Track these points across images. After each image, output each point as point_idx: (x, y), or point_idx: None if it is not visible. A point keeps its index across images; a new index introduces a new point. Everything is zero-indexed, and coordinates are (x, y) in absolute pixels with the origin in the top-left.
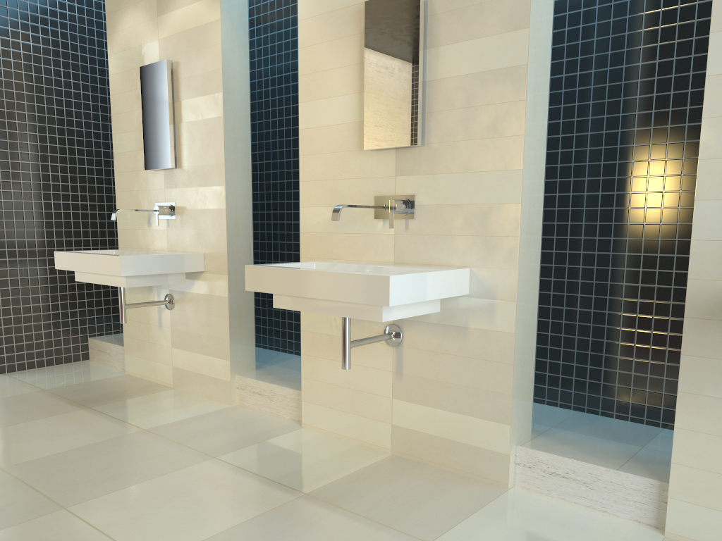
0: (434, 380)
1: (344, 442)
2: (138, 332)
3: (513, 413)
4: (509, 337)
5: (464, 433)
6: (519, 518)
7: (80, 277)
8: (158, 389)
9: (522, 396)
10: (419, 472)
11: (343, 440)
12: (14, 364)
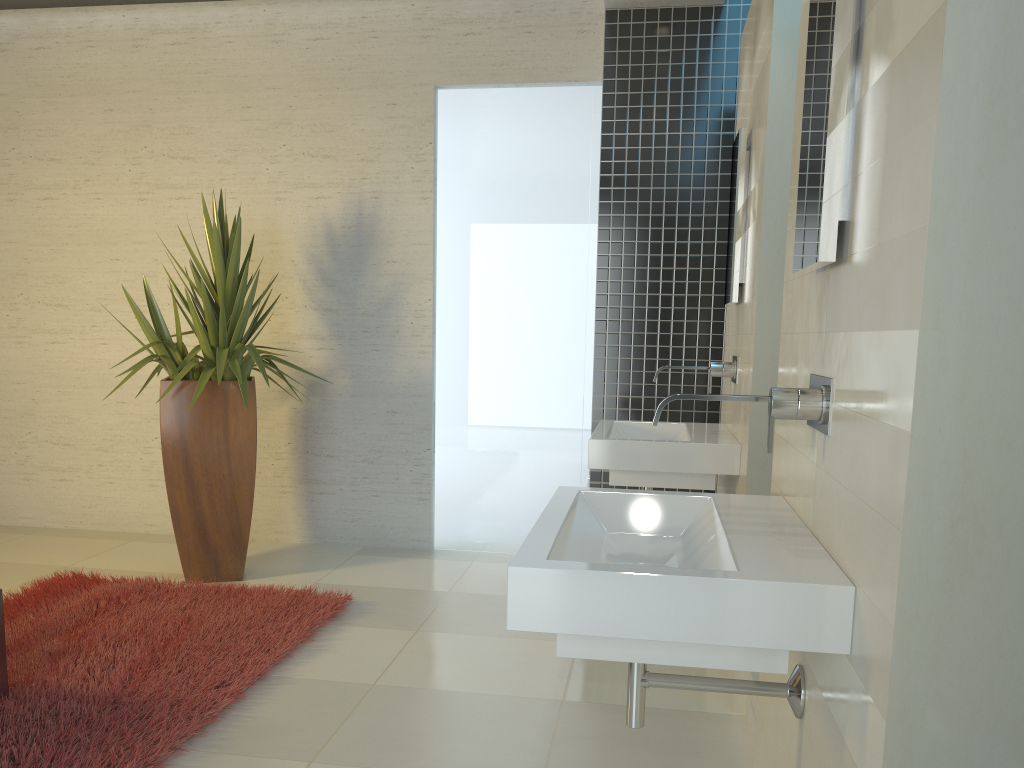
0: None
1: None
2: None
3: None
4: None
5: None
6: None
7: None
8: None
9: None
10: None
11: None
12: None
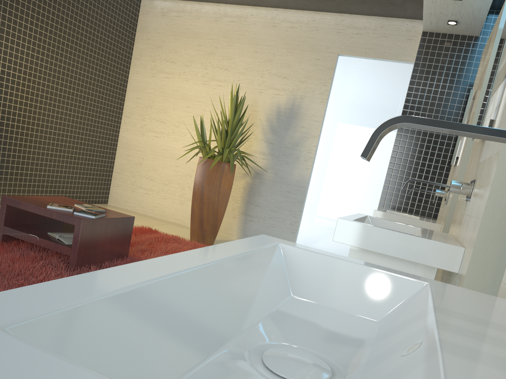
0: None
1: None
2: None
3: None
4: None
5: None
6: None
7: None
8: None
9: None
10: None
11: None
12: None
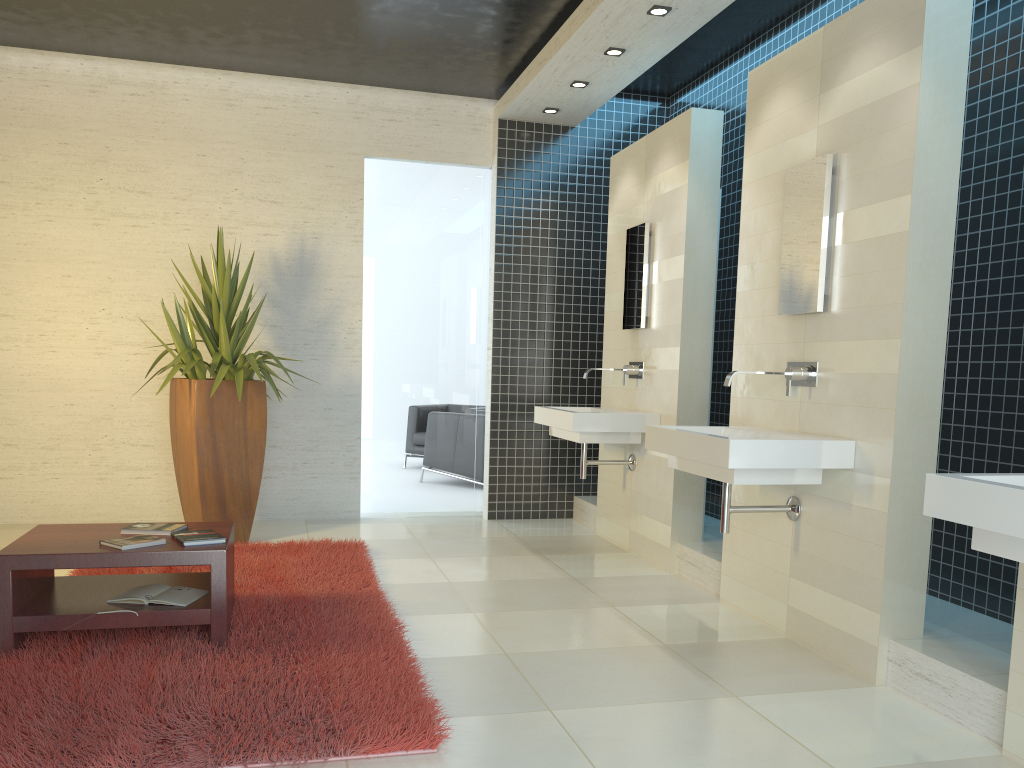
0: (822, 559)
1: (747, 620)
2: (607, 492)
3: (885, 602)
4: (883, 517)
5: (843, 620)
6: (853, 704)
7: (552, 431)
8: (612, 551)
9: (902, 586)
10: (795, 654)
11: (748, 618)
12: (503, 512)
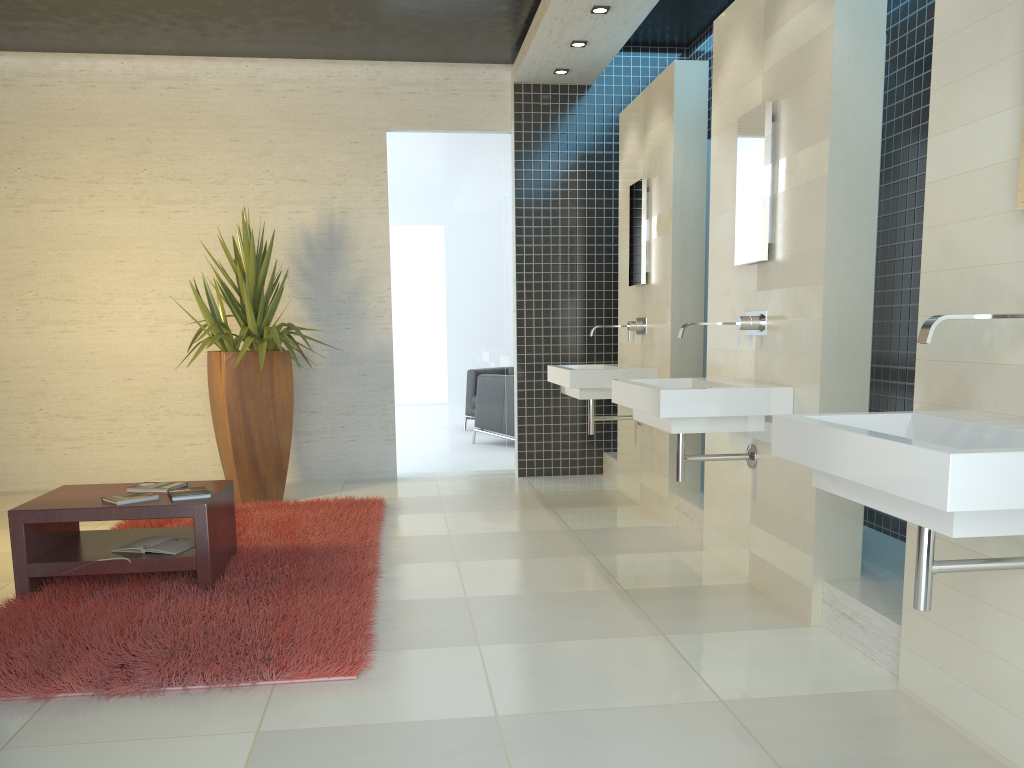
0: (772, 505)
1: (719, 567)
2: (624, 447)
3: (817, 544)
4: None
5: (788, 563)
6: (776, 643)
7: (562, 389)
8: (624, 504)
9: (836, 529)
10: (748, 598)
11: (721, 565)
12: (533, 469)
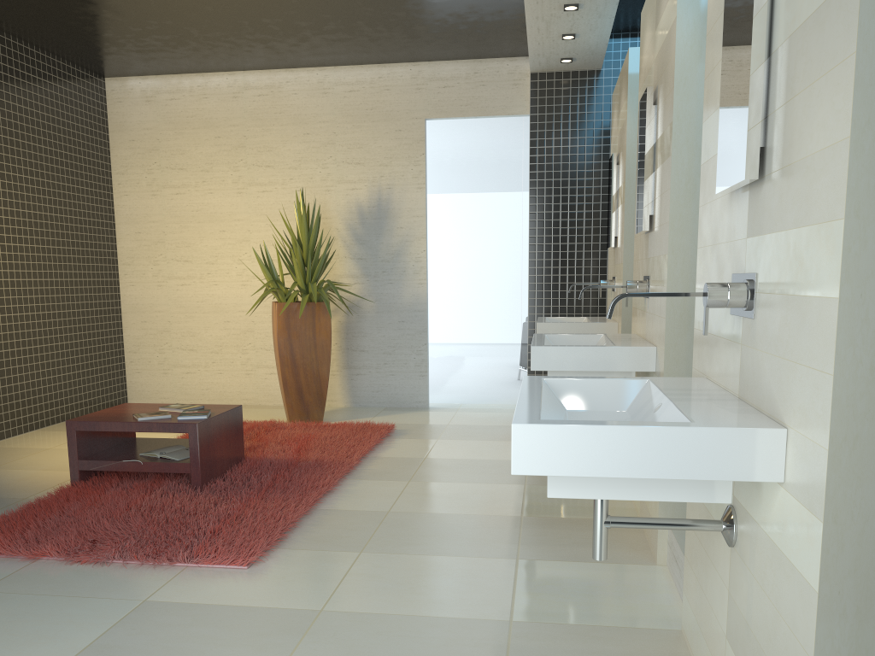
0: None
1: (627, 503)
2: None
3: None
4: None
5: (651, 506)
6: (609, 576)
7: None
8: None
9: None
10: (624, 534)
11: (629, 502)
12: None
